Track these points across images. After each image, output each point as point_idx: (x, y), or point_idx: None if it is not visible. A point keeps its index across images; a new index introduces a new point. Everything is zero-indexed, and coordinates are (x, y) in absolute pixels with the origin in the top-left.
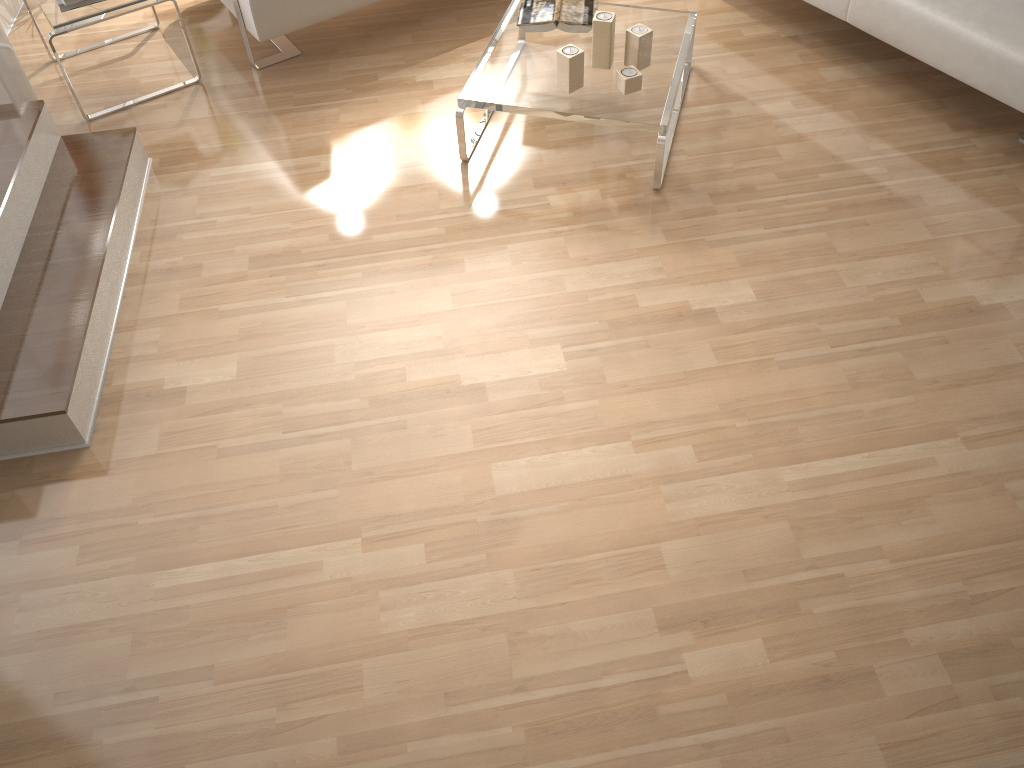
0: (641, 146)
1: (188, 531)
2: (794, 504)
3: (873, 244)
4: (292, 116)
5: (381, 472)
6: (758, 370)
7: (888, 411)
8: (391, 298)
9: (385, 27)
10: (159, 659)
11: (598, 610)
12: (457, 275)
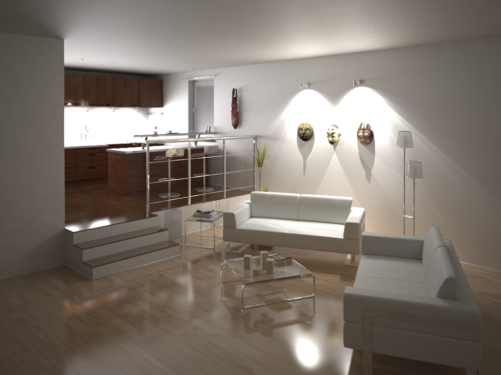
0: (261, 300)
1: (77, 295)
2: (135, 358)
3: (260, 346)
4: (214, 260)
5: (106, 307)
6: (181, 341)
7: (183, 364)
8: (161, 291)
9: None
10: (47, 303)
11: (84, 341)
12: (177, 295)
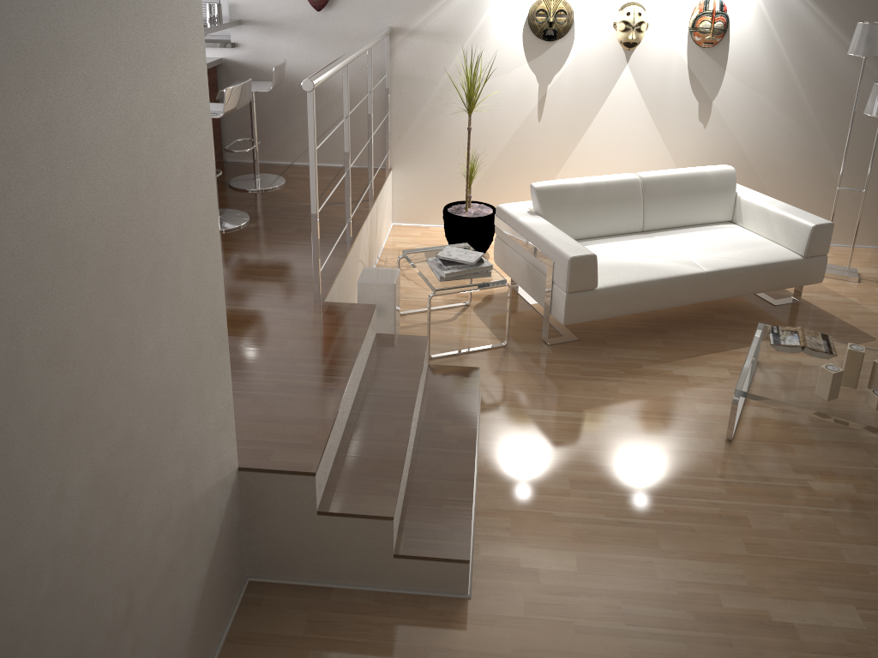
0: None
1: None
2: None
3: None
4: (581, 382)
5: None
6: None
7: None
8: (692, 535)
9: (639, 331)
10: None
11: None
12: (745, 528)
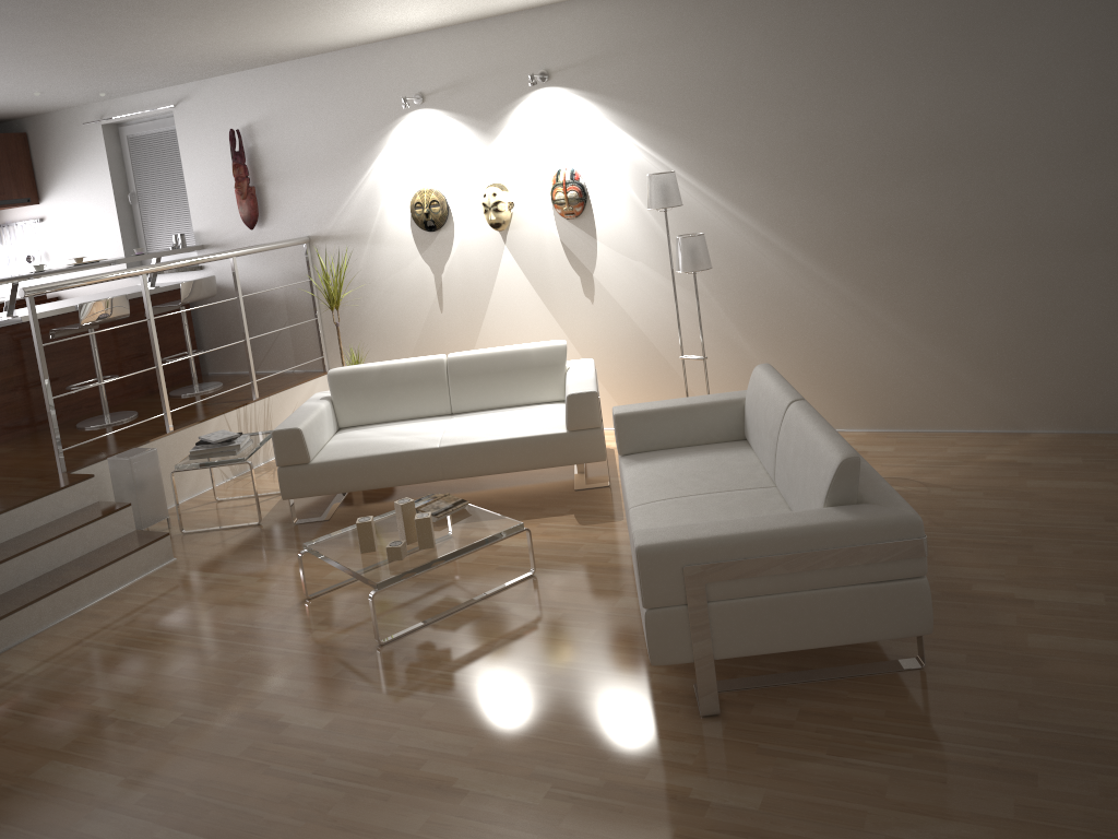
0: (417, 616)
1: None
2: None
3: (452, 720)
4: (269, 552)
5: (9, 743)
6: (250, 768)
7: (275, 824)
8: (154, 660)
9: None
10: None
11: None
12: (201, 658)
